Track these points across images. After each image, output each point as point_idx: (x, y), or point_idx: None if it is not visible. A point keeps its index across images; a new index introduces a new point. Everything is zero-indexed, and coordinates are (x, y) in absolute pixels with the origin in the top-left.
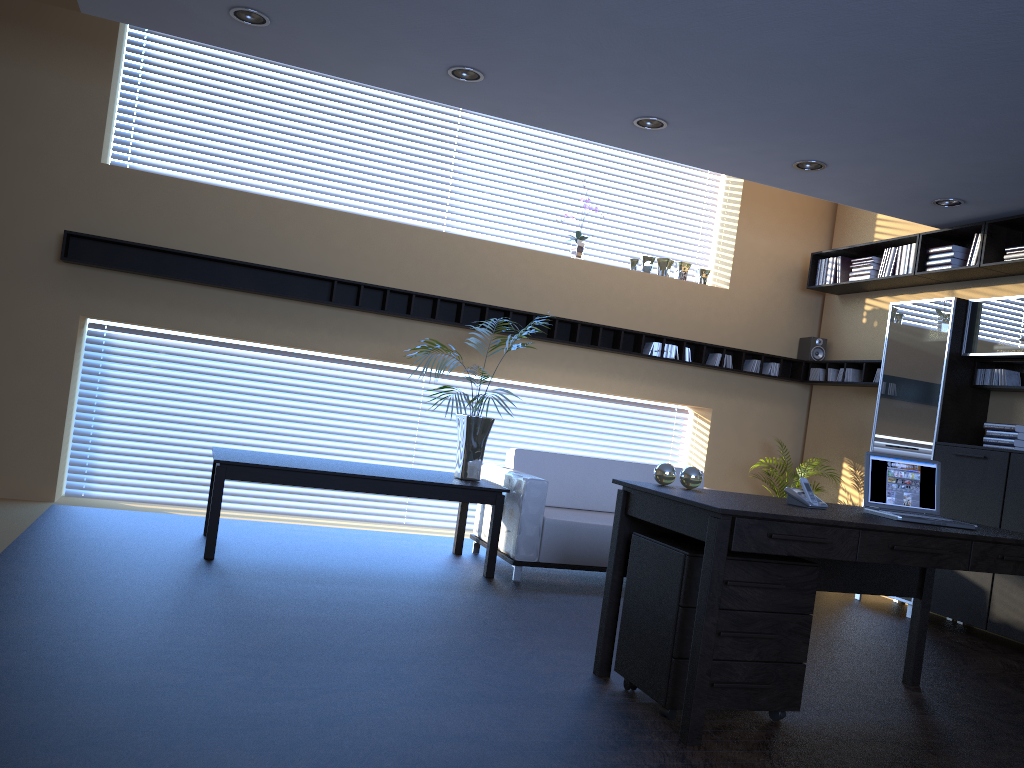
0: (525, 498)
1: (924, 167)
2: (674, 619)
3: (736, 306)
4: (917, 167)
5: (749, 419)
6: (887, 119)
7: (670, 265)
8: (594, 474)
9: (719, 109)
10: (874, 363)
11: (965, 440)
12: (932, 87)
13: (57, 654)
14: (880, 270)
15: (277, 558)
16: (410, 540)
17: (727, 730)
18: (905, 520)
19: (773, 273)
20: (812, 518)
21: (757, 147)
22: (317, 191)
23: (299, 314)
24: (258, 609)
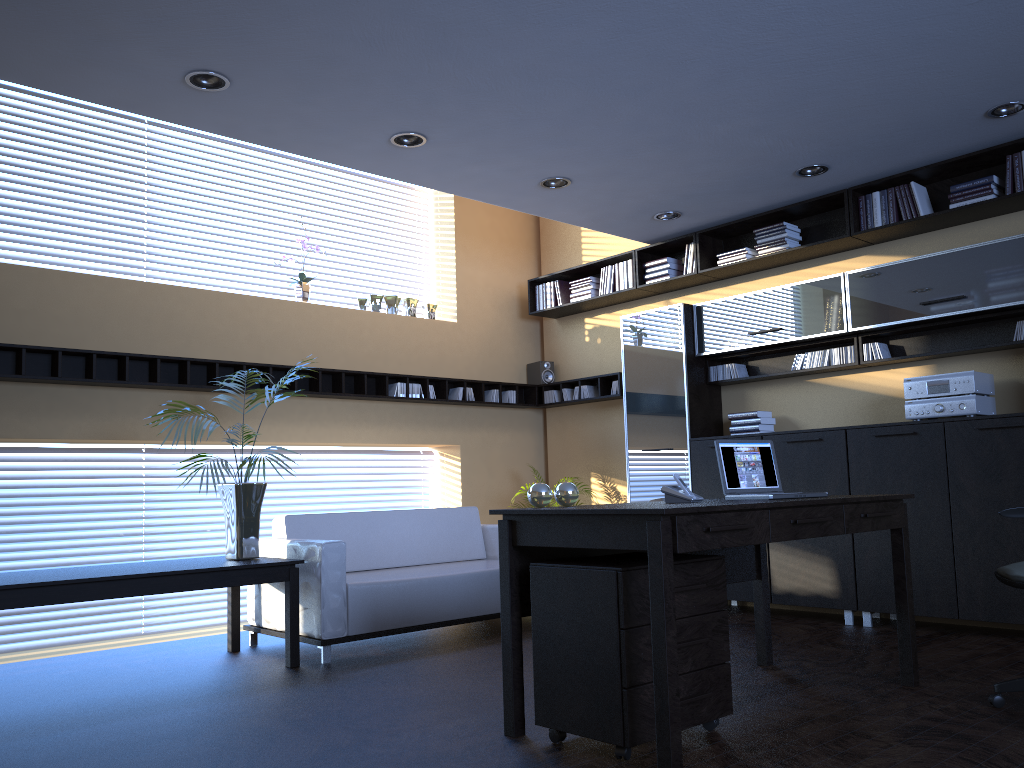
0: (324, 566)
1: (659, 179)
2: (617, 645)
3: (466, 338)
4: (653, 179)
5: (495, 450)
6: (644, 128)
7: (398, 302)
8: (373, 529)
9: (486, 121)
10: (607, 377)
11: (710, 434)
12: (695, 91)
13: None
14: (600, 288)
15: (18, 708)
16: (166, 649)
17: (685, 753)
18: (776, 498)
19: (494, 303)
20: (735, 505)
21: (511, 164)
22: None
23: None
24: None
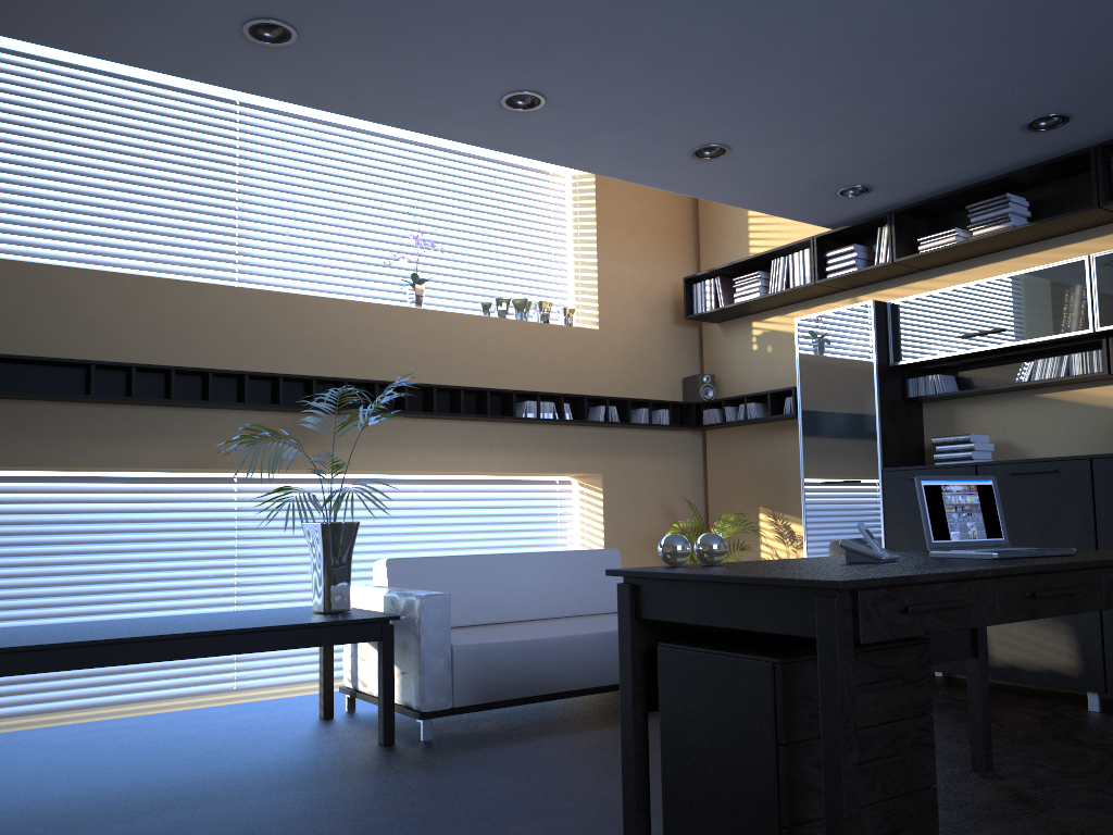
0: (423, 623)
1: (842, 142)
2: (773, 767)
3: (610, 348)
4: (834, 143)
5: (644, 480)
6: (822, 71)
7: (529, 307)
8: (492, 575)
9: (618, 71)
10: (779, 393)
11: (908, 462)
12: (890, 15)
13: None
14: (771, 285)
15: (60, 788)
16: (253, 712)
17: None
18: (1002, 557)
19: (643, 306)
20: (945, 573)
21: (653, 129)
22: (46, 246)
23: (41, 419)
24: None
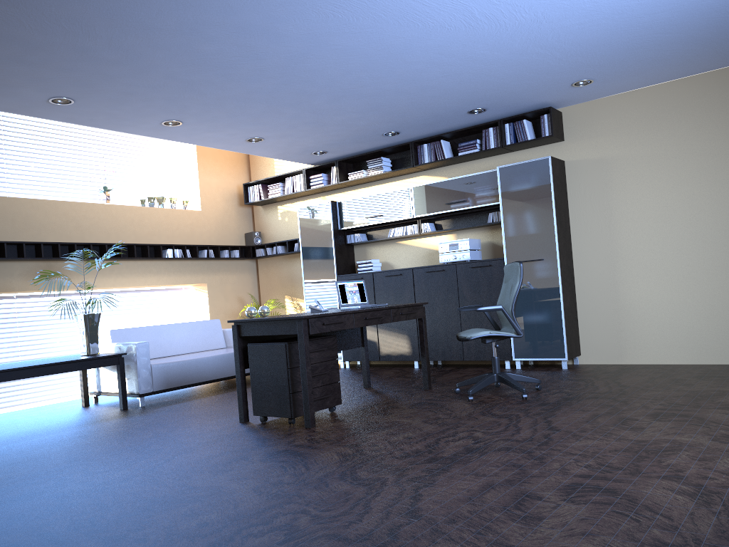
0: (138, 355)
1: (312, 137)
2: (287, 375)
3: (207, 220)
4: (308, 138)
5: (228, 285)
6: (299, 118)
7: (165, 200)
8: (161, 335)
9: (215, 115)
10: (292, 241)
11: (348, 272)
12: (323, 104)
13: None
14: (286, 190)
15: None
16: (44, 409)
17: (319, 420)
18: (362, 307)
19: (223, 198)
20: (336, 312)
21: (229, 132)
22: None
23: None
24: (24, 455)
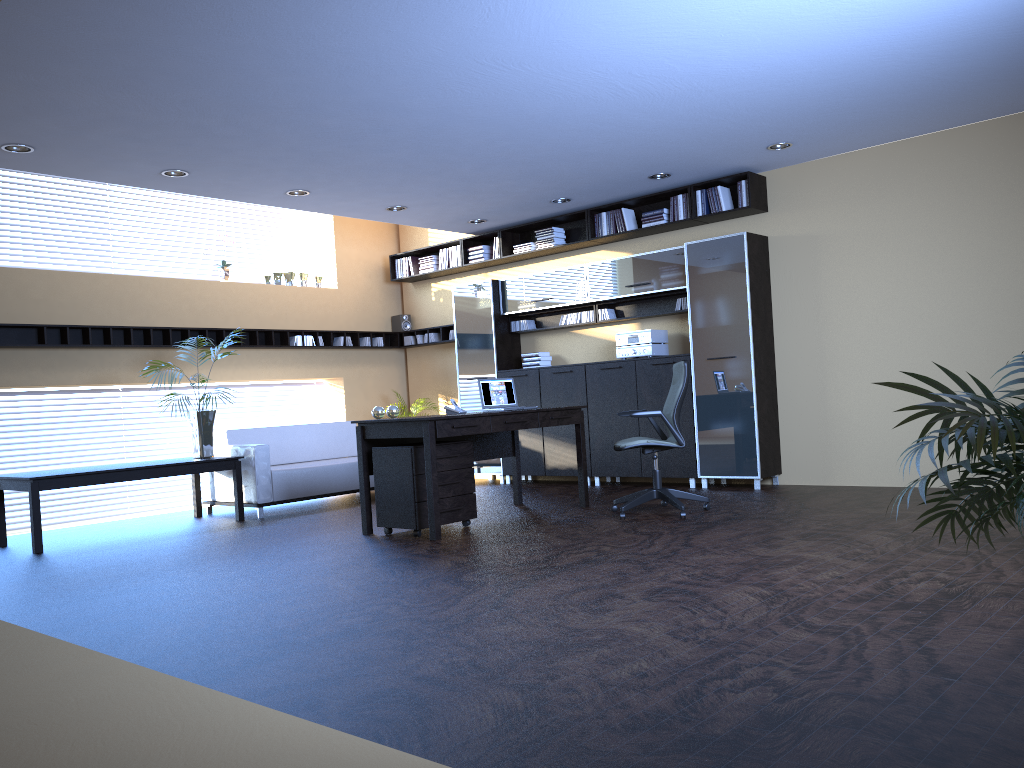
0: (256, 459)
1: (464, 205)
2: (412, 483)
3: (345, 300)
4: (460, 205)
5: (369, 380)
6: (445, 185)
7: (294, 276)
8: (285, 437)
9: (346, 184)
10: (447, 327)
11: (512, 367)
12: (470, 172)
13: (67, 591)
14: (440, 264)
15: (85, 543)
16: (152, 518)
17: (448, 533)
18: (505, 410)
19: (365, 272)
20: (469, 414)
21: (365, 201)
22: None
23: (14, 359)
24: (133, 558)
